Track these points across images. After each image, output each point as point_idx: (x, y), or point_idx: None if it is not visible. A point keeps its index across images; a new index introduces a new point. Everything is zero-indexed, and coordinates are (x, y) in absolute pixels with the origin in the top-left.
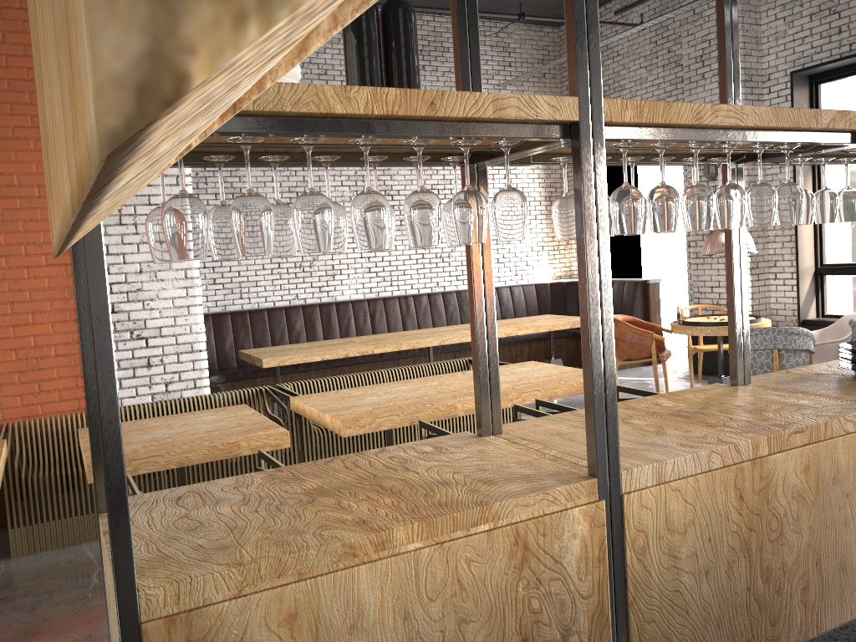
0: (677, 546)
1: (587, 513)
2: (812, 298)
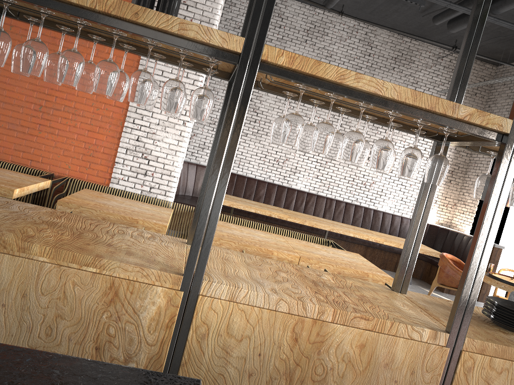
0: (231, 346)
1: (167, 294)
2: None
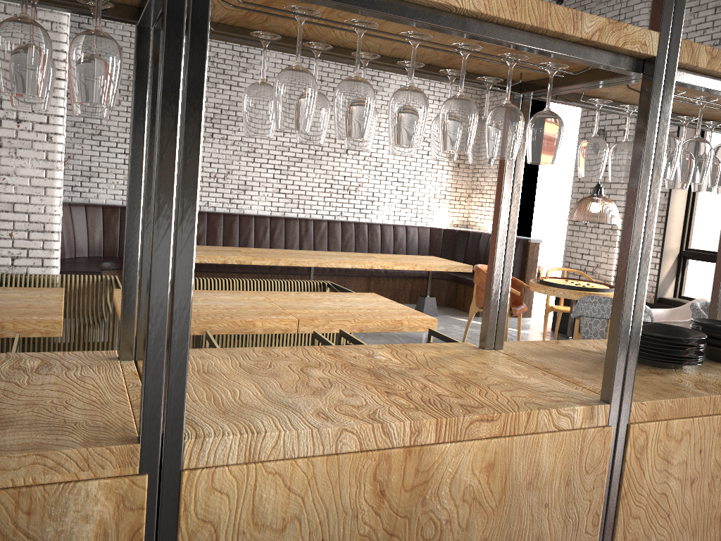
0: None
1: (114, 490)
2: (671, 279)
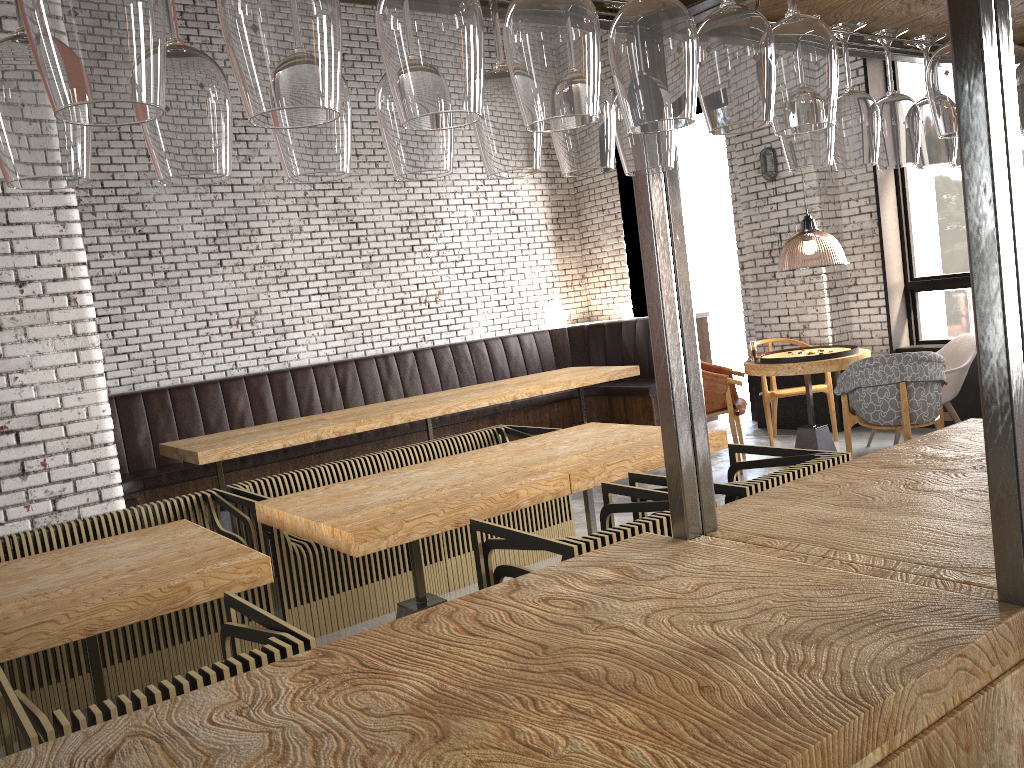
0: None
1: (1022, 684)
2: (903, 322)
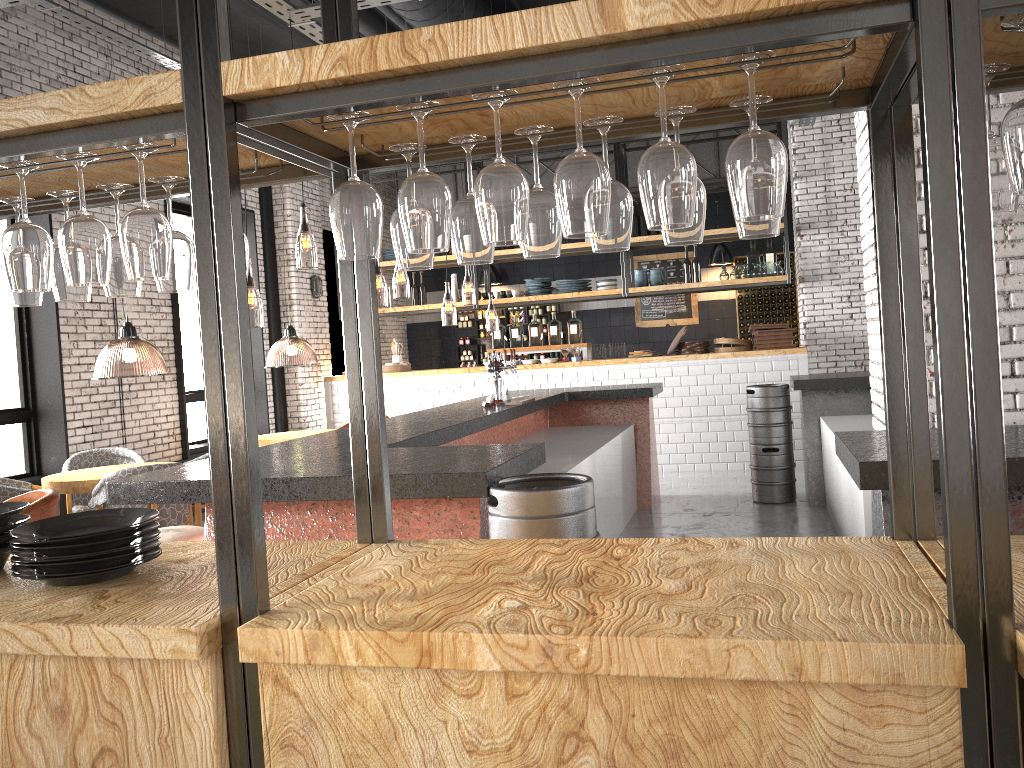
0: None
1: None
2: None
